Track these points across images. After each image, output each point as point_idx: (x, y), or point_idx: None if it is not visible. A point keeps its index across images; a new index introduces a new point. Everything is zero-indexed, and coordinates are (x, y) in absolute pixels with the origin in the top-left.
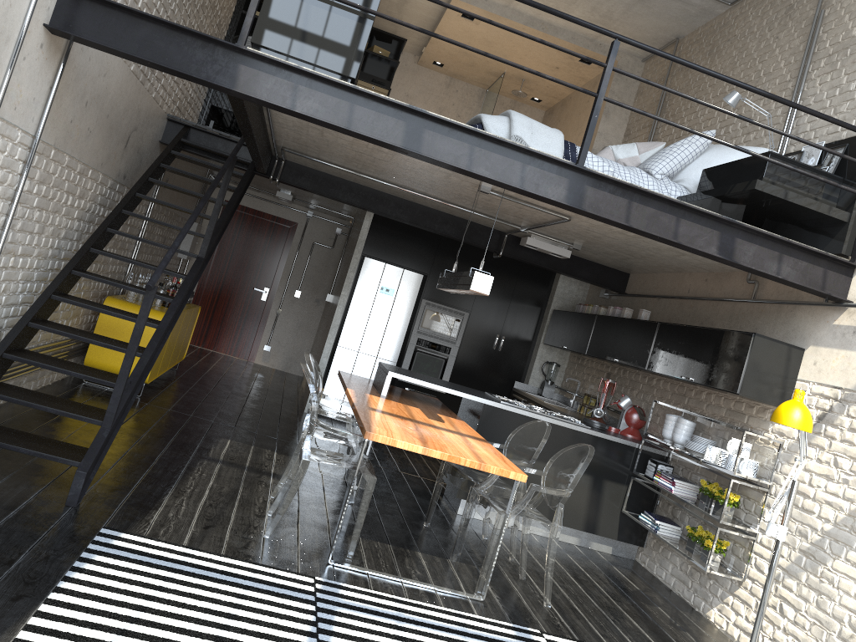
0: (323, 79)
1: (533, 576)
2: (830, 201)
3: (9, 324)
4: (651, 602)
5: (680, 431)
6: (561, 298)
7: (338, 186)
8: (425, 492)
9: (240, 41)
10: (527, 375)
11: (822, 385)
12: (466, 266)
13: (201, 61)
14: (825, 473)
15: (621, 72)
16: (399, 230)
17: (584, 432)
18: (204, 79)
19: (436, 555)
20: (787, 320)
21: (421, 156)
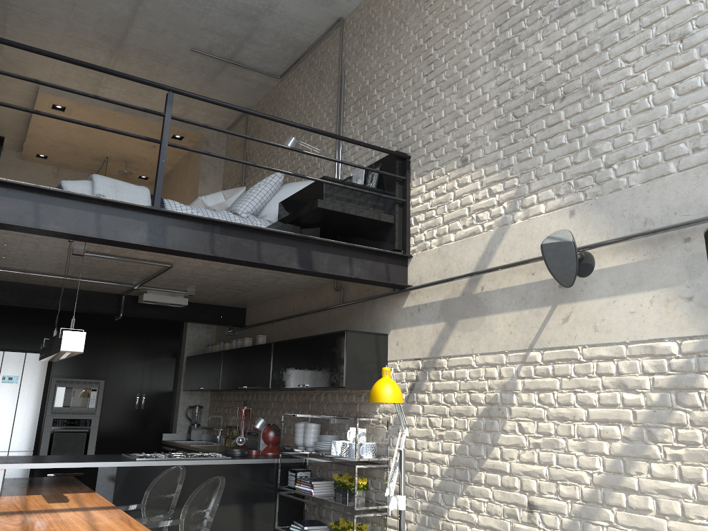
0: None
1: None
2: (378, 210)
3: None
4: None
5: (309, 435)
6: (192, 345)
7: None
8: None
9: None
10: (174, 425)
11: (406, 360)
12: (93, 335)
13: None
14: (425, 435)
15: (180, 119)
16: (15, 314)
17: (225, 464)
18: None
19: None
20: (371, 314)
21: None
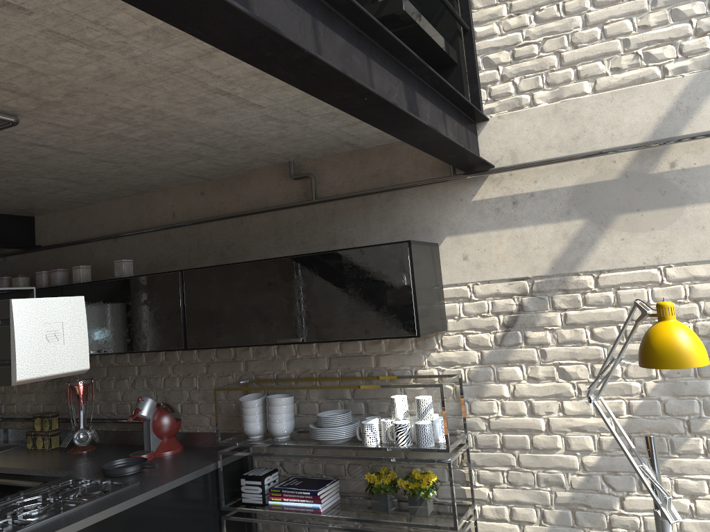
0: None
1: None
2: None
3: None
4: None
5: (283, 417)
6: None
7: None
8: None
9: None
10: None
11: (491, 283)
12: None
13: None
14: (553, 393)
15: None
16: None
17: (146, 500)
18: None
19: None
20: (388, 213)
21: None
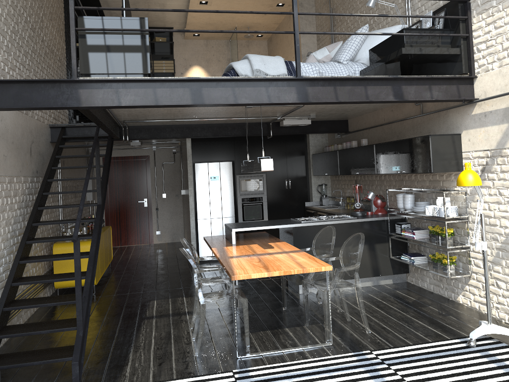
0: (131, 81)
1: (354, 316)
2: (446, 45)
3: (1, 287)
4: (424, 304)
5: (407, 202)
6: (314, 146)
7: (164, 130)
8: (277, 287)
9: (73, 76)
10: (310, 196)
11: (477, 151)
12: (254, 147)
13: (54, 96)
14: (496, 201)
15: (303, 14)
16: (209, 141)
17: (354, 222)
18: (60, 106)
19: (296, 326)
20: (445, 120)
21: (205, 105)
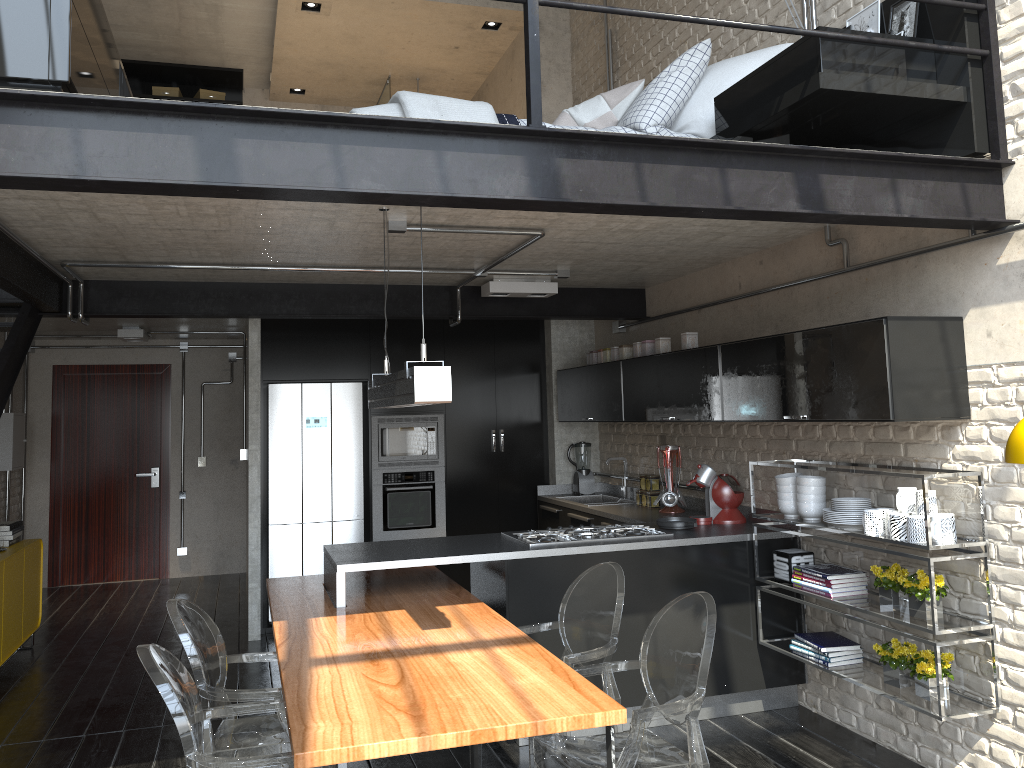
0: None
1: None
2: (927, 80)
3: None
4: None
5: (808, 498)
6: (562, 352)
7: (185, 295)
8: None
9: None
10: (550, 472)
11: (1015, 365)
12: (418, 350)
13: None
14: None
15: None
16: (307, 330)
17: (668, 546)
18: None
19: None
20: (915, 282)
21: (244, 190)
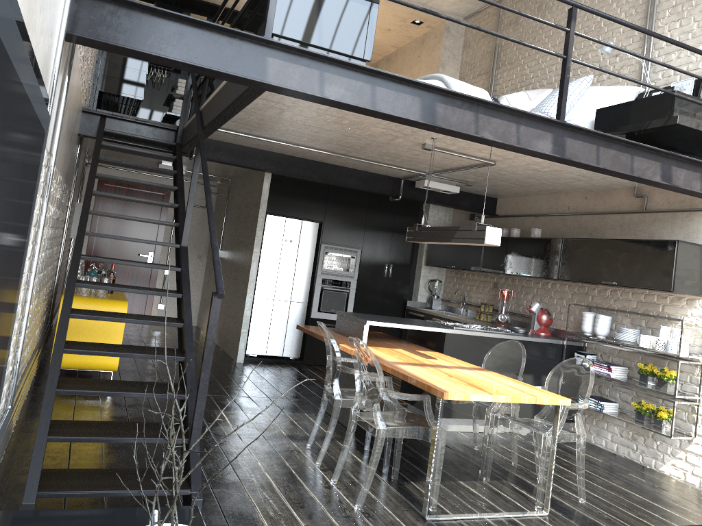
0: (345, 65)
1: None
2: None
3: (22, 352)
4: (621, 470)
5: (602, 325)
6: (433, 225)
7: (254, 156)
8: None
9: (267, 33)
10: (413, 294)
11: None
12: (352, 209)
13: (229, 57)
14: None
15: (580, 35)
16: (293, 186)
17: (523, 340)
18: (240, 76)
19: (472, 479)
20: (685, 224)
21: (439, 129)
